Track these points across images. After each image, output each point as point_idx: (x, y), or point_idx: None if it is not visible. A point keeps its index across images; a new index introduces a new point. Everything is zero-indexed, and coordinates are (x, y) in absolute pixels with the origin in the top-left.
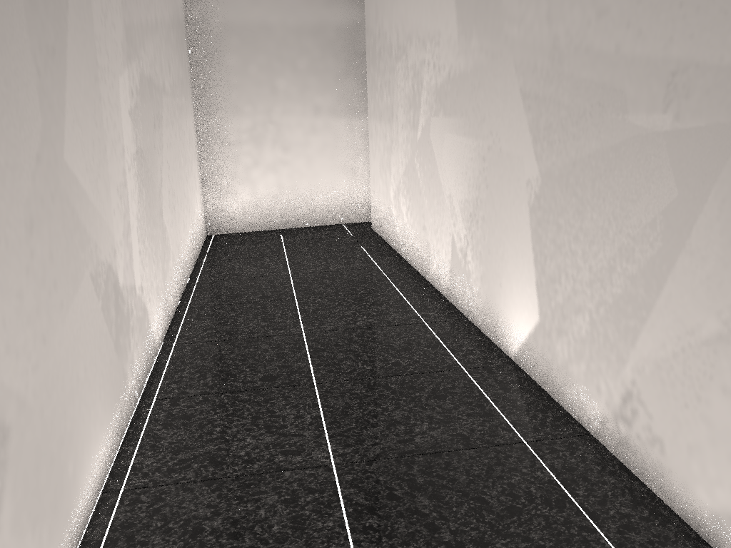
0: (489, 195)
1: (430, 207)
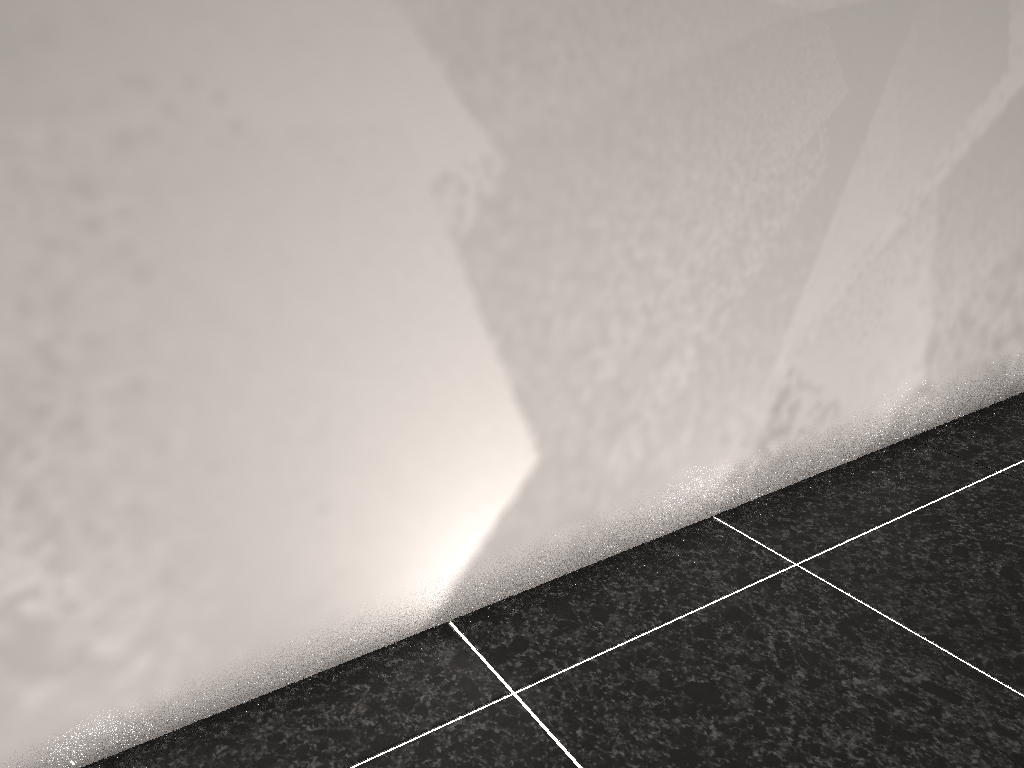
0: (172, 295)
1: None
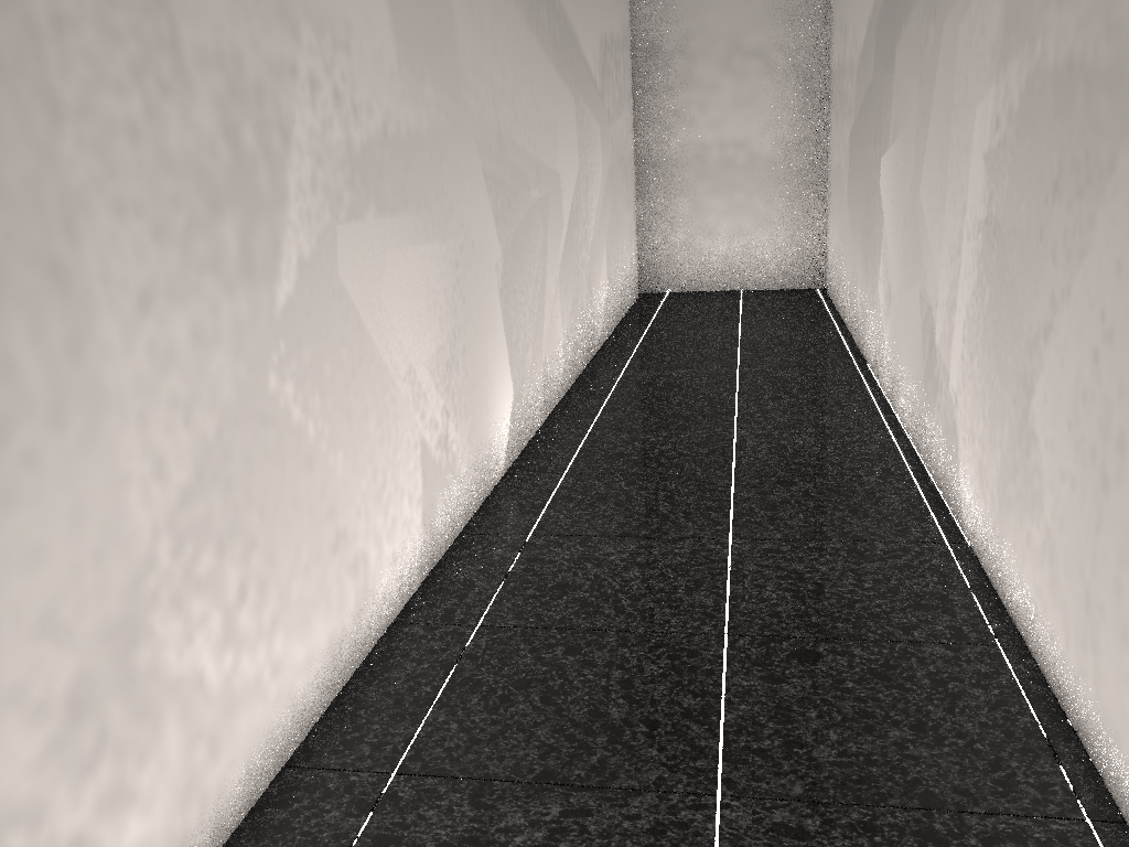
0: (467, 310)
1: (358, 455)
